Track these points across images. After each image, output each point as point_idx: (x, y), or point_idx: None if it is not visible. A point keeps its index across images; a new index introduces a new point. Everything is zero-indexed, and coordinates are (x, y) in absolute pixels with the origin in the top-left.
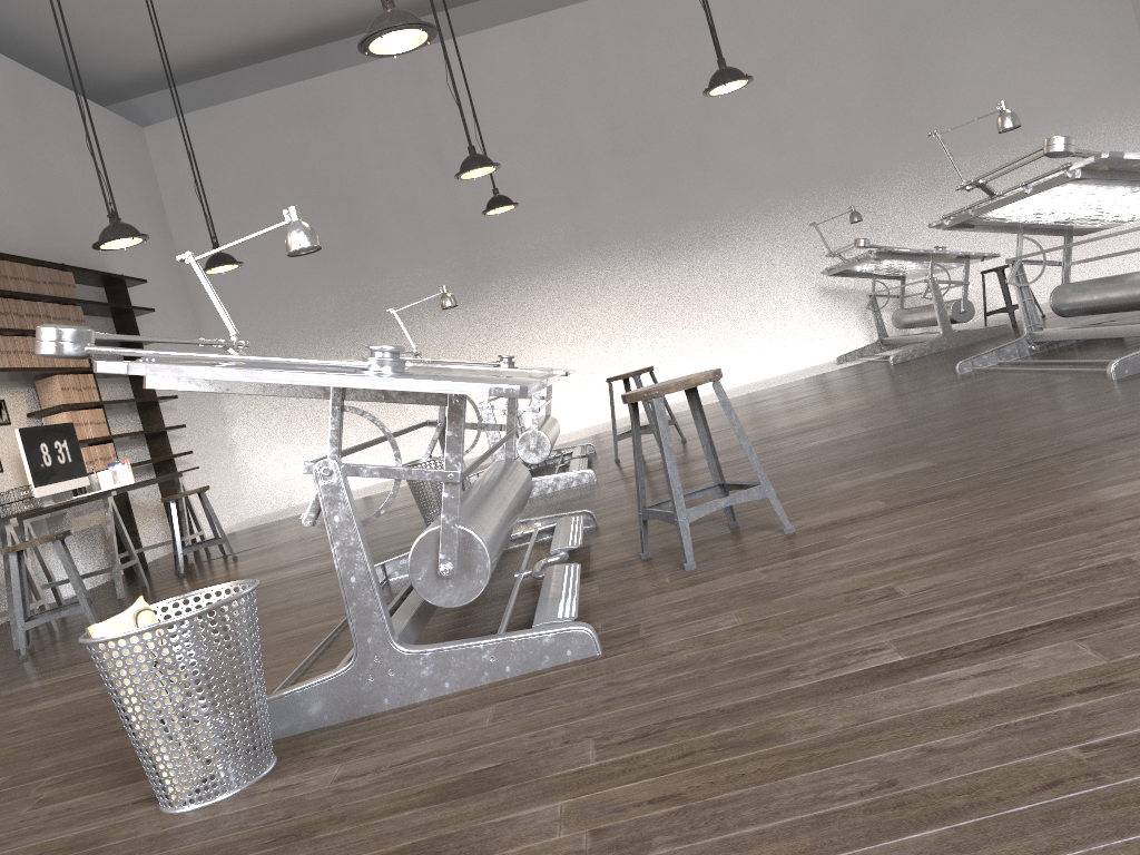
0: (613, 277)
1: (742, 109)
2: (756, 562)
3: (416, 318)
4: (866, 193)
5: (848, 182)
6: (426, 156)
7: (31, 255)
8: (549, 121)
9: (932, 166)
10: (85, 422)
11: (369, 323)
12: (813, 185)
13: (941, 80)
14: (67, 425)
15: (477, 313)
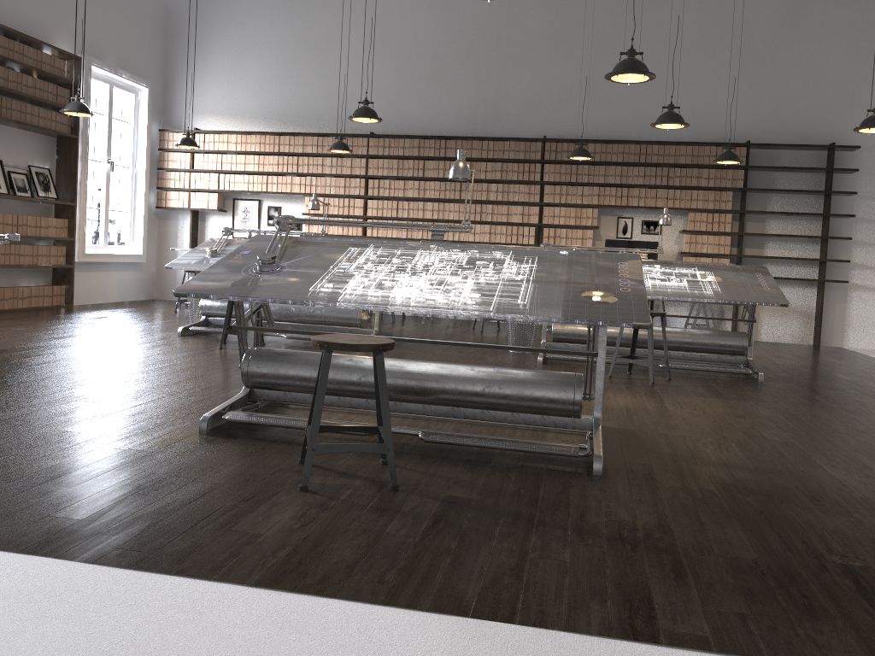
0: None
1: None
2: (200, 344)
3: None
4: None
5: None
6: None
7: (739, 134)
8: None
9: None
10: (703, 242)
11: None
12: None
13: None
14: (651, 243)
15: None
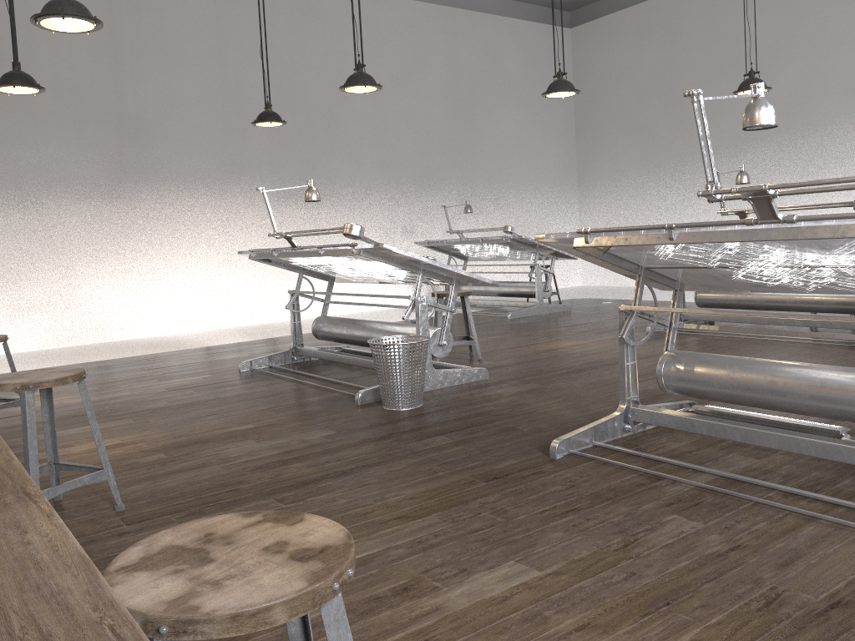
0: (249, 207)
1: (364, 105)
2: None
3: (57, 198)
4: (430, 193)
5: (421, 182)
6: (101, 47)
7: None
8: (221, 59)
9: (468, 187)
10: None
11: (1, 190)
12: (399, 177)
13: (481, 131)
14: None
15: (120, 207)
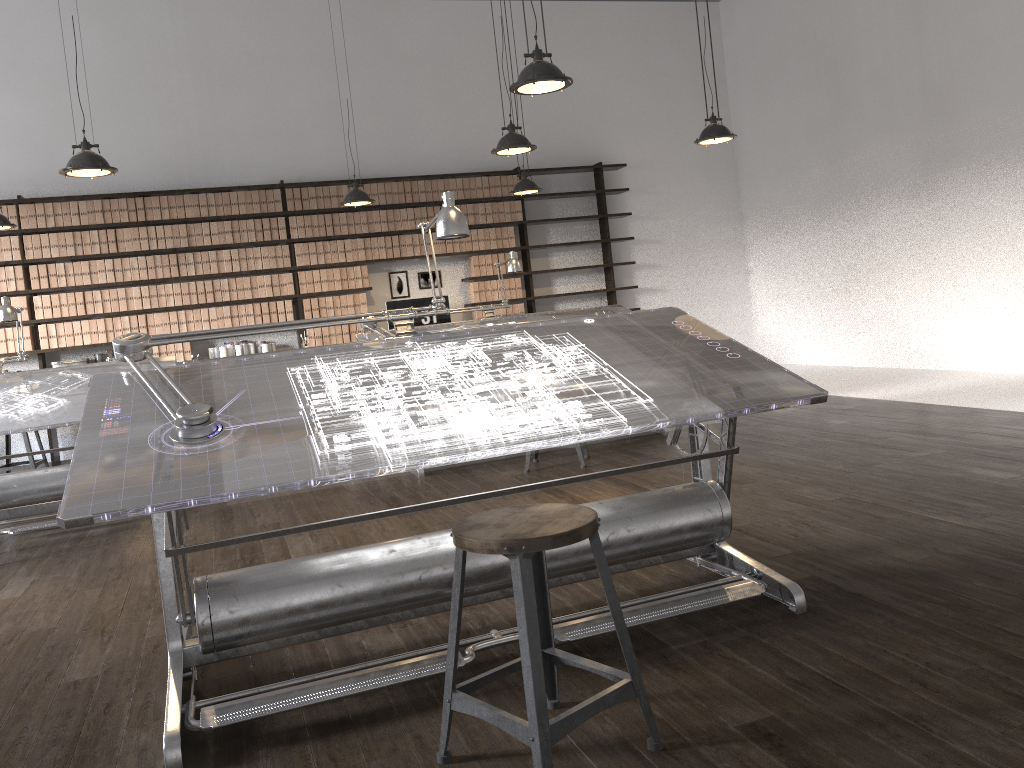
0: None
1: None
2: None
3: (877, 203)
4: None
5: None
6: (905, 10)
7: (505, 160)
8: None
9: None
10: (493, 289)
11: (841, 202)
12: None
13: None
14: None
15: (930, 205)
